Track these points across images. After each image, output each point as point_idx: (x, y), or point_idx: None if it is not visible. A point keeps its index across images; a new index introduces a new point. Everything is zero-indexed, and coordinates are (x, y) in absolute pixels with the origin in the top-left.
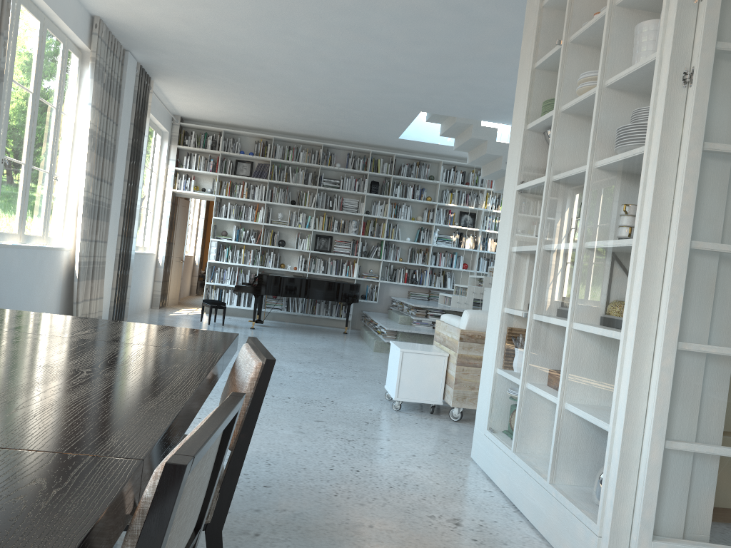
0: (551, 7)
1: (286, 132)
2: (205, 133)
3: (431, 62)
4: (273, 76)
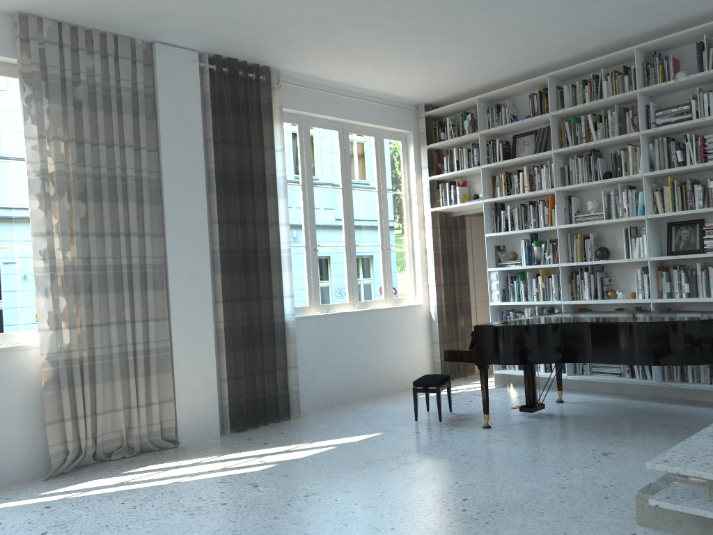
0: None
1: (571, 58)
2: (463, 113)
3: None
4: None
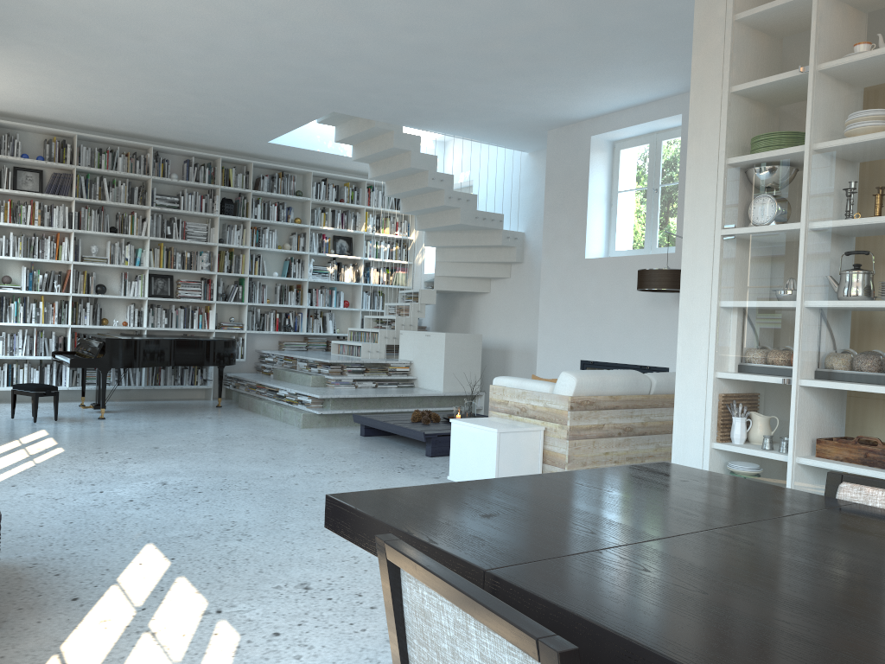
0: (762, 24)
1: (95, 127)
2: None
3: (408, 54)
4: (149, 51)
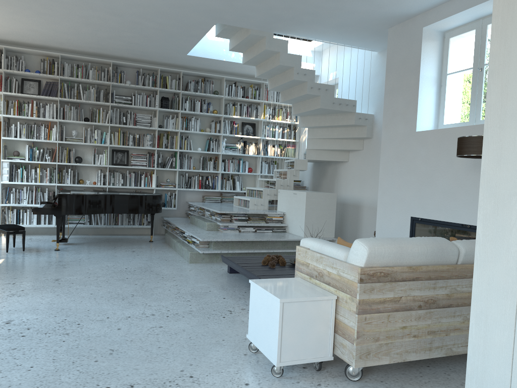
0: None
1: (73, 50)
2: None
3: None
4: None
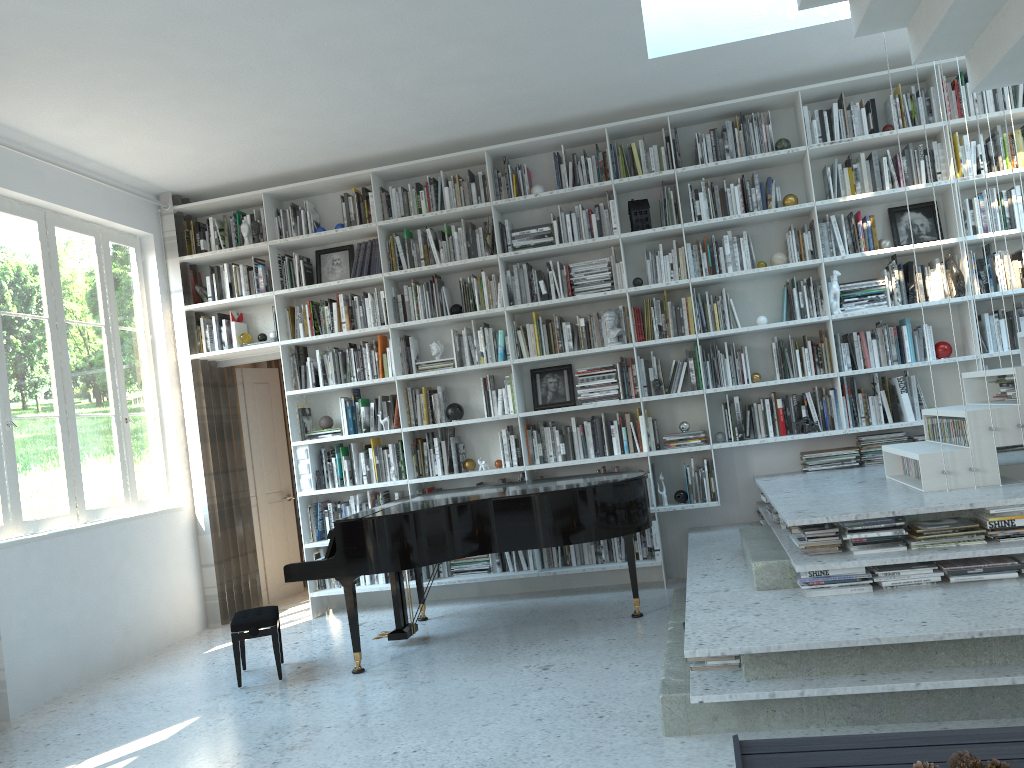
0: None
1: (400, 152)
2: (236, 212)
3: None
4: None
